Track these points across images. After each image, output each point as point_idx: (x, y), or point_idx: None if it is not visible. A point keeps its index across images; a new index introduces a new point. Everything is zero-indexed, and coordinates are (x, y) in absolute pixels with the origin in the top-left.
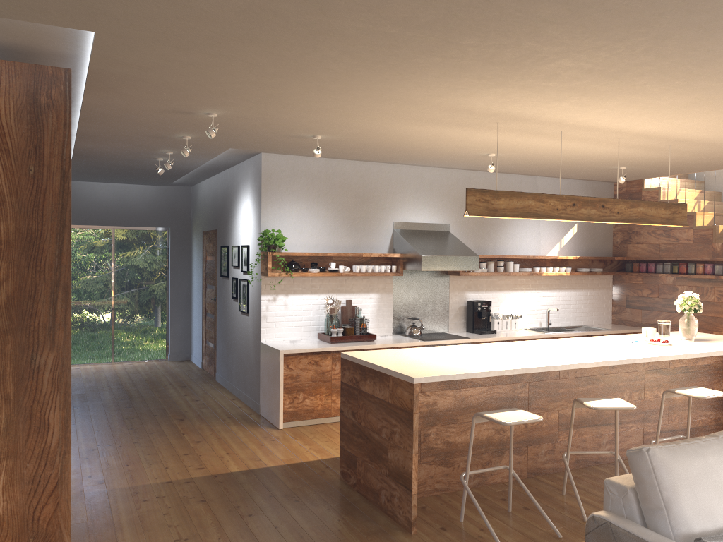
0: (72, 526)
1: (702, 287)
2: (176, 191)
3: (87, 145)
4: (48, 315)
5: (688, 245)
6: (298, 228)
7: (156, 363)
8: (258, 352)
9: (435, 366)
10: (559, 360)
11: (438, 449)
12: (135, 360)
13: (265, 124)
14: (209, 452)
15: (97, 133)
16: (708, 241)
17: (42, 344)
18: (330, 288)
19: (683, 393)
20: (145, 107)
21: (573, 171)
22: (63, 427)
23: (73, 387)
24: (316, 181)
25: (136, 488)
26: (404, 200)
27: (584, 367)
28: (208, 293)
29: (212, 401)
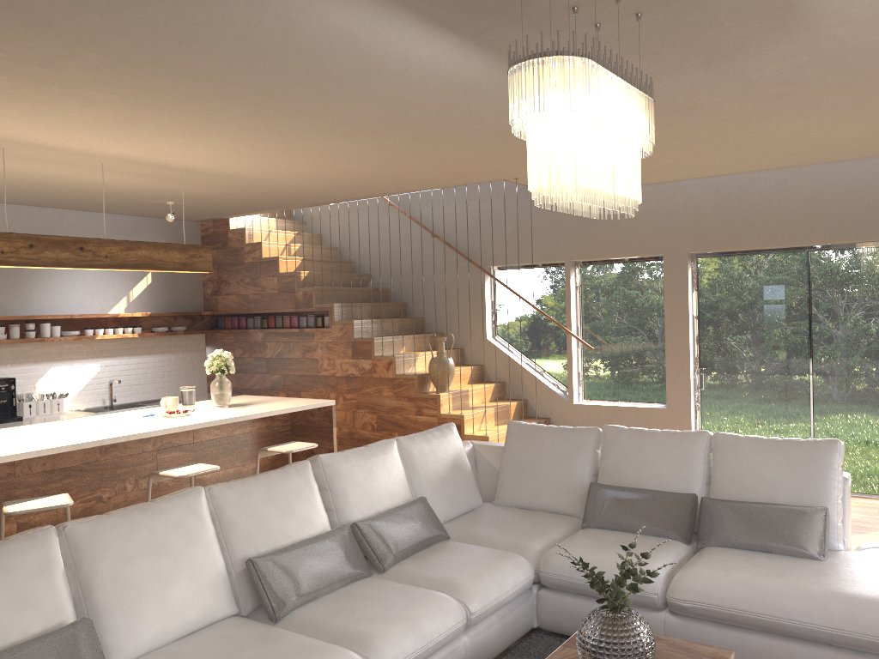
0: None
1: (289, 342)
2: None
3: None
4: None
5: (274, 295)
6: None
7: None
8: None
9: None
10: None
11: None
12: None
13: None
14: None
15: None
16: (291, 289)
17: None
18: None
19: (166, 474)
20: None
21: (116, 206)
22: None
23: None
24: None
25: None
26: None
27: (15, 459)
28: None
29: None
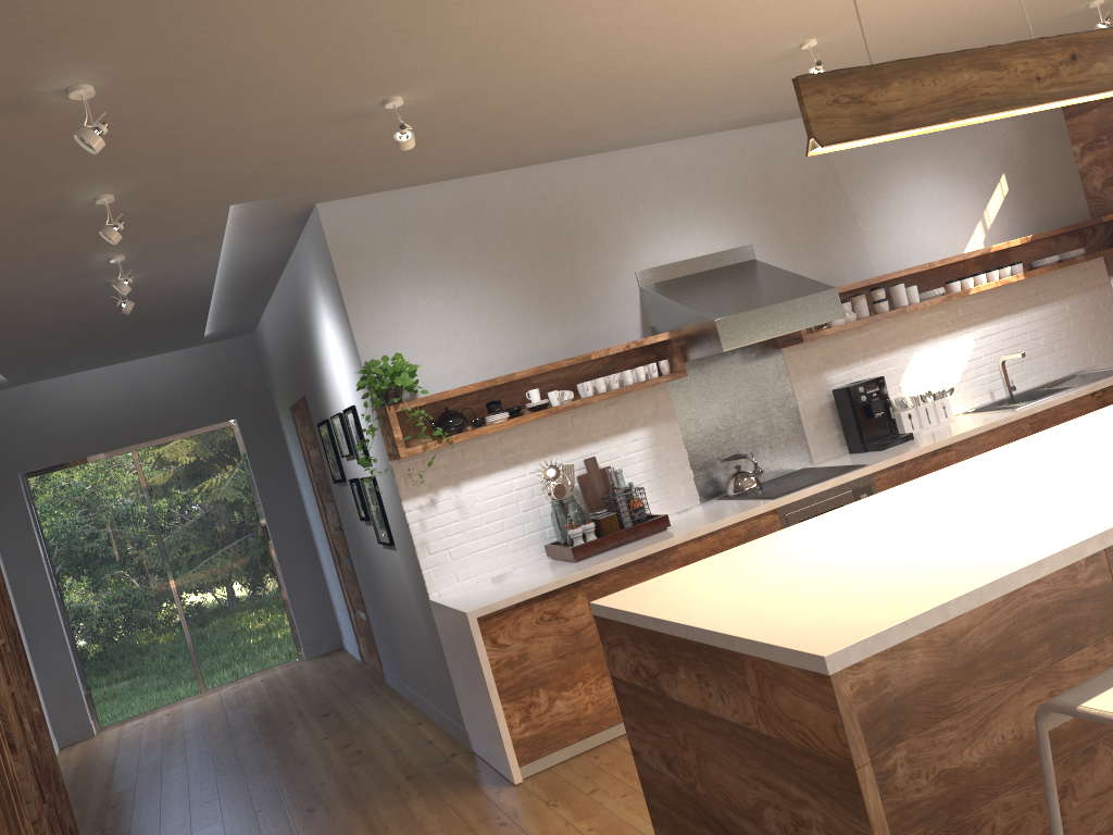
0: None
1: None
2: (228, 349)
3: None
4: None
5: None
6: (440, 340)
7: (281, 672)
8: (431, 622)
9: (863, 587)
10: None
11: (928, 801)
12: (243, 677)
13: (241, 92)
14: None
15: None
16: None
17: None
18: (544, 445)
19: None
20: None
21: None
22: None
23: (116, 776)
24: (450, 232)
25: None
26: (645, 220)
27: None
28: (330, 520)
29: (376, 741)
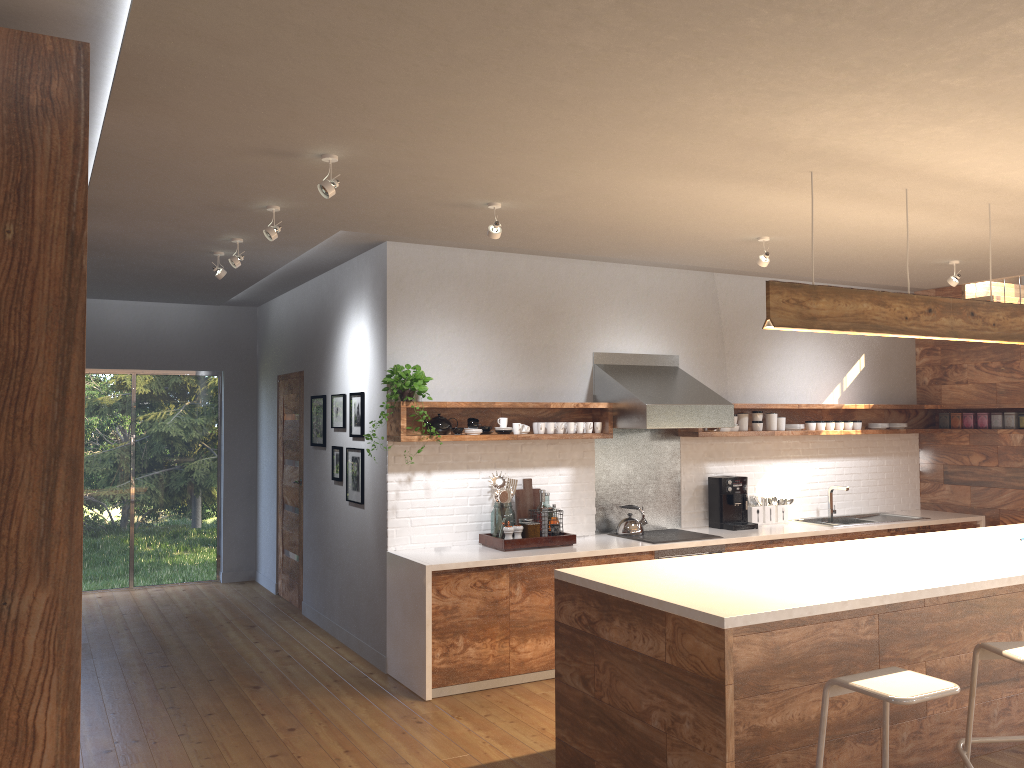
0: None
1: None
2: (233, 314)
3: (100, 225)
4: (37, 514)
5: None
6: (445, 363)
7: (201, 587)
8: (382, 568)
9: (741, 593)
10: (944, 576)
11: (741, 741)
12: (167, 584)
13: (414, 179)
14: (314, 750)
15: (121, 201)
16: None
17: (23, 573)
18: (498, 460)
19: None
20: (214, 142)
21: (872, 270)
22: (64, 739)
23: None
24: (473, 288)
25: None
26: (609, 317)
27: (990, 587)
28: (288, 473)
29: (302, 652)
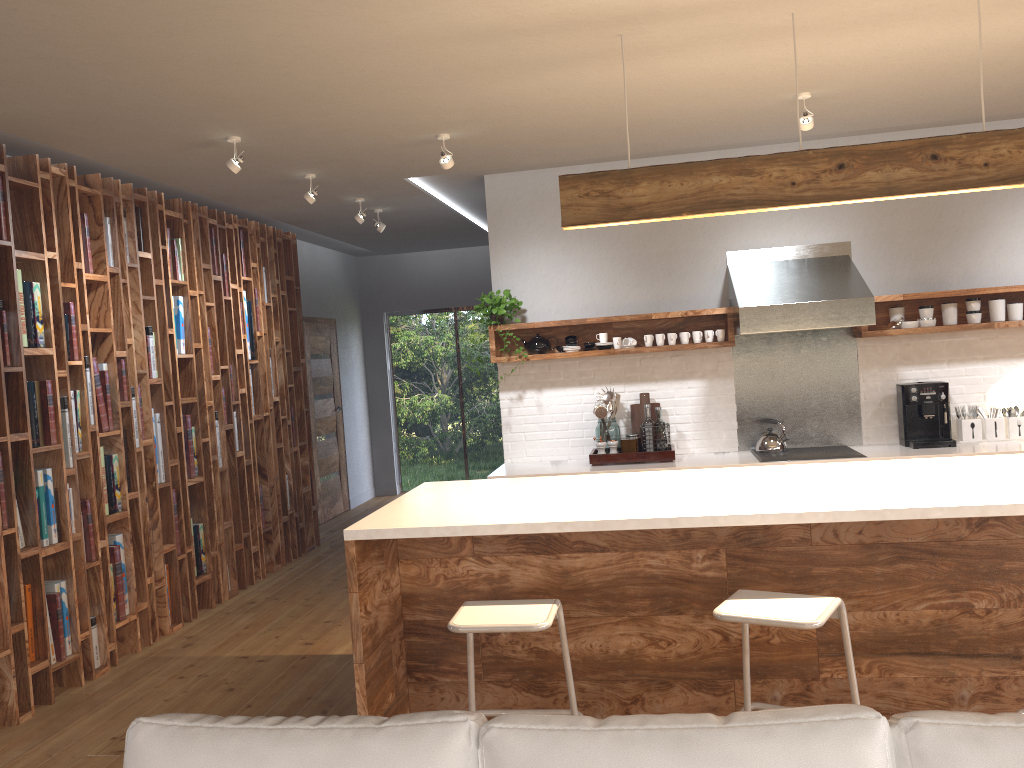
0: (69, 696)
1: None
2: None
3: (259, 208)
4: None
5: None
6: (551, 283)
7: None
8: None
9: (454, 511)
10: (721, 507)
11: (519, 660)
12: None
13: (329, 135)
14: None
15: (222, 192)
16: None
17: None
18: (613, 375)
19: None
20: (153, 149)
21: None
22: None
23: None
24: None
25: (203, 659)
26: None
27: (759, 523)
28: None
29: None
